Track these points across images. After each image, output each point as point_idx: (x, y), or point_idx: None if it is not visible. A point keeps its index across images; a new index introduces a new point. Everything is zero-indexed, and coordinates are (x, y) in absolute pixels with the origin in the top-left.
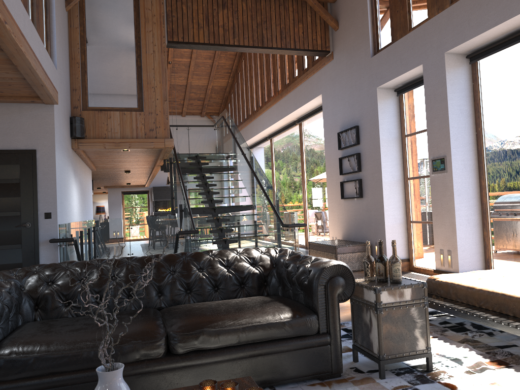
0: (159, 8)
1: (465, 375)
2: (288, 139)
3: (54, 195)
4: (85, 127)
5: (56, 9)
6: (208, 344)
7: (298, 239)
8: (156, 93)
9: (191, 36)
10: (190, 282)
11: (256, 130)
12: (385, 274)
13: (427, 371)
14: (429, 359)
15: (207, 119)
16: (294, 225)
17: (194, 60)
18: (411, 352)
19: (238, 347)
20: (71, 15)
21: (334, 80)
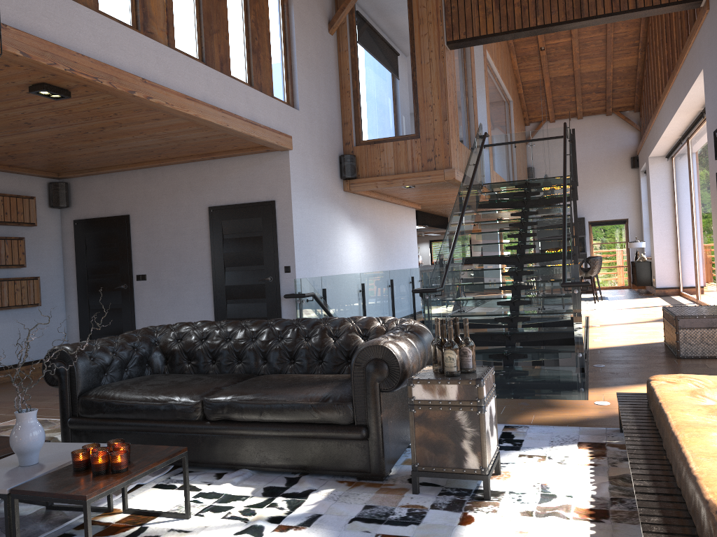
0: (435, 2)
1: (513, 515)
2: (702, 140)
3: (292, 247)
4: (357, 165)
5: (298, 42)
6: (234, 415)
7: (716, 301)
8: (433, 113)
9: (476, 28)
10: (292, 351)
11: (659, 131)
12: (443, 364)
13: (482, 499)
14: (484, 484)
15: (558, 128)
16: (570, 284)
17: (576, 38)
18: (455, 468)
19: (264, 424)
20: (340, 38)
21: (711, 45)
